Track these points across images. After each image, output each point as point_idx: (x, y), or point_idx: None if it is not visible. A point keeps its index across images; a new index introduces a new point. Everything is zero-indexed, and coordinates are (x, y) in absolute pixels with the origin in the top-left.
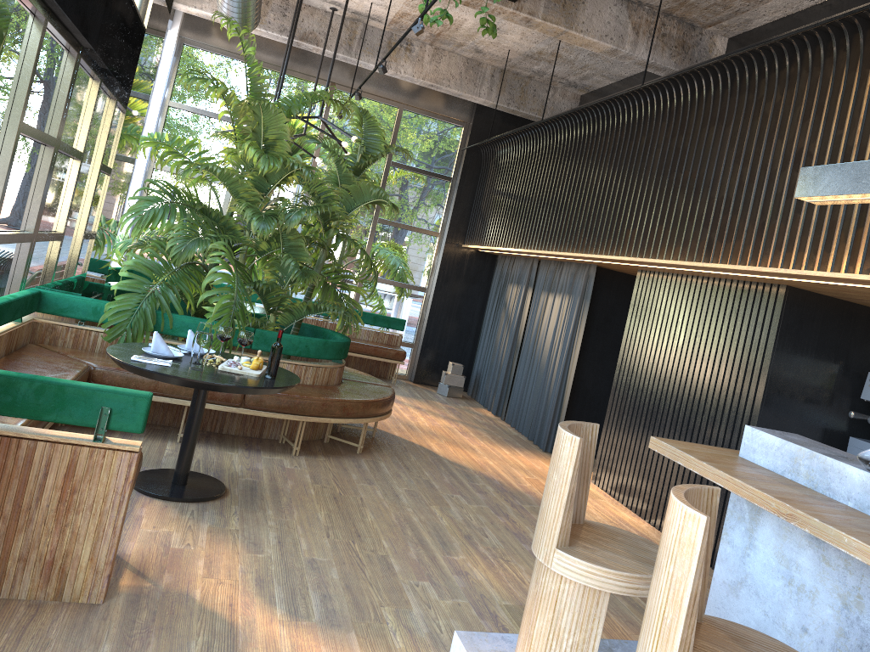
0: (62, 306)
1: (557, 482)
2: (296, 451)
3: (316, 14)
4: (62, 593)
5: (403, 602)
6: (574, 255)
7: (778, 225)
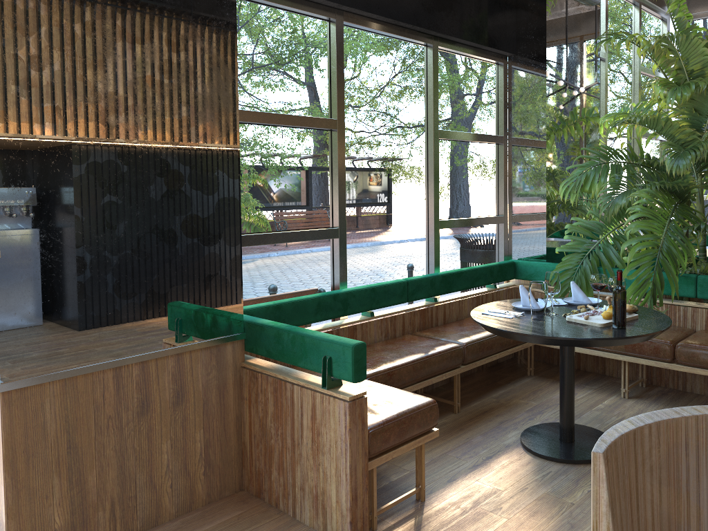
0: (529, 272)
1: None
2: None
3: None
4: (326, 529)
5: None
6: None
7: None
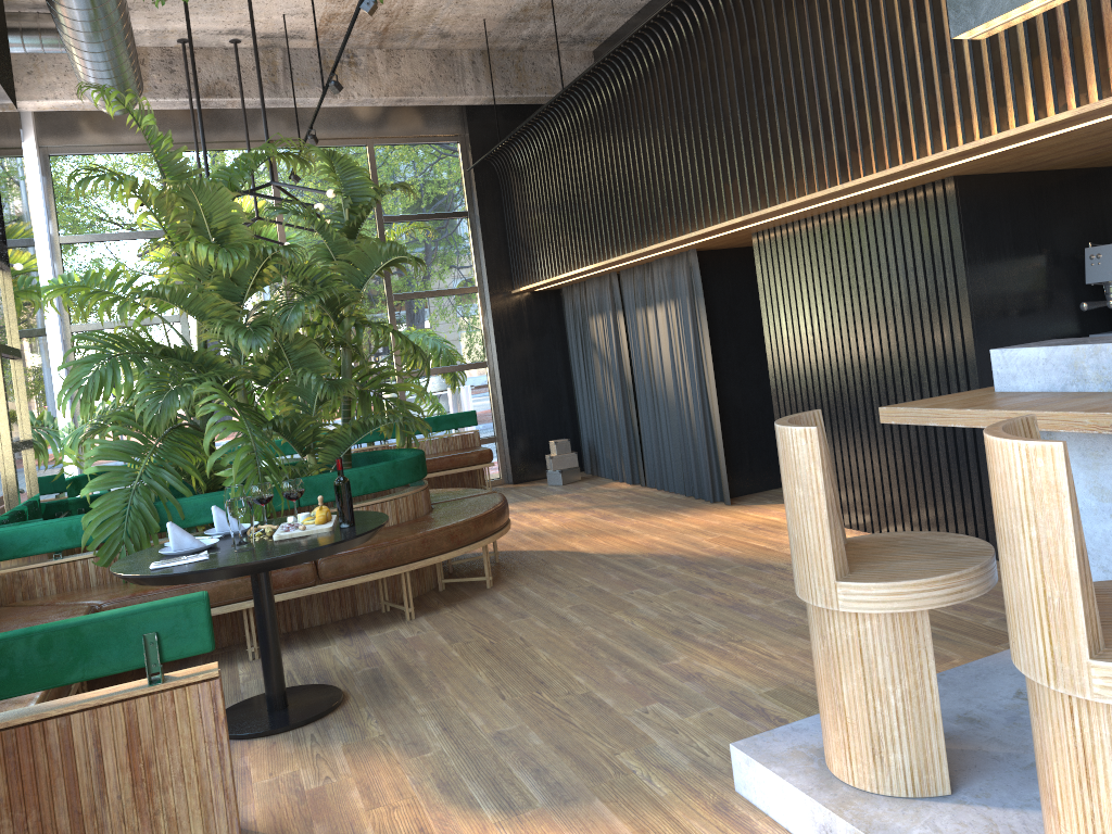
0: (22, 542)
1: (806, 497)
2: (409, 614)
3: (214, 56)
4: None
5: (639, 738)
6: (666, 243)
7: (925, 97)
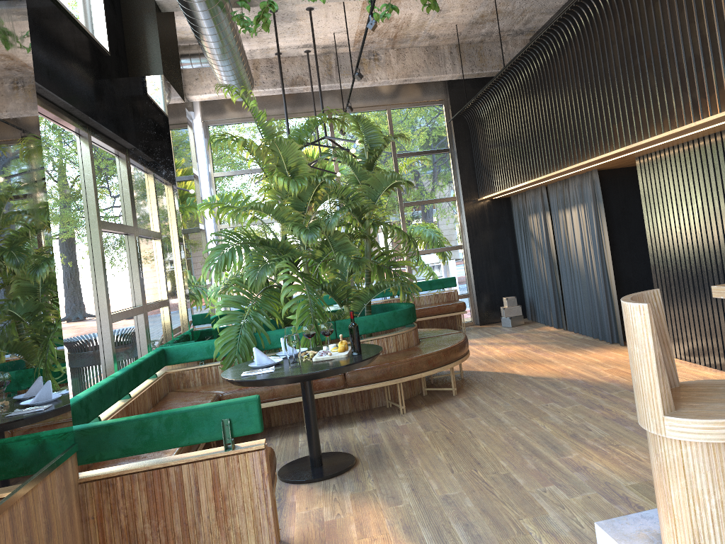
0: (183, 354)
1: (641, 353)
2: (402, 409)
3: (296, 61)
4: None
5: (537, 510)
6: (574, 166)
7: None
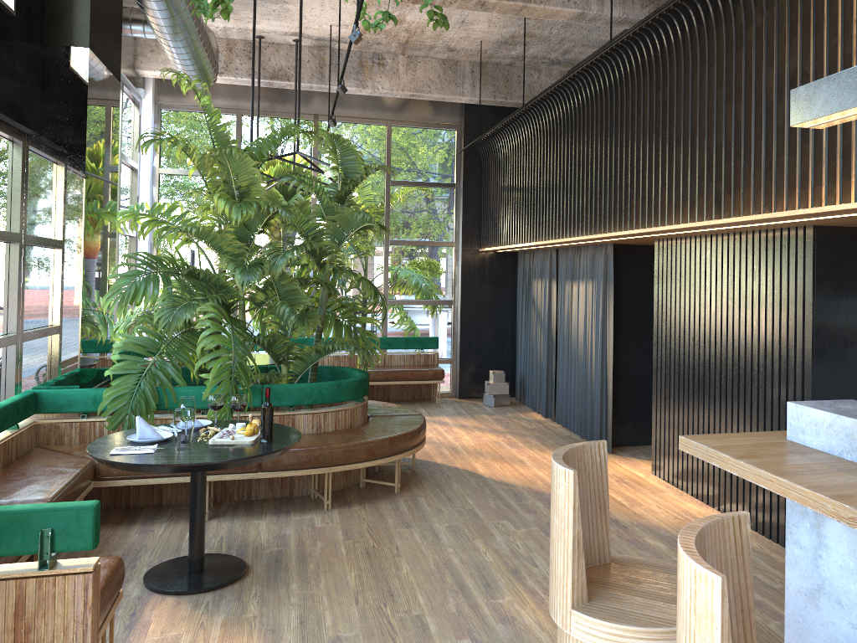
0: (60, 402)
1: (559, 527)
2: (329, 504)
3: (281, 50)
4: None
5: None
6: (584, 238)
7: (786, 161)
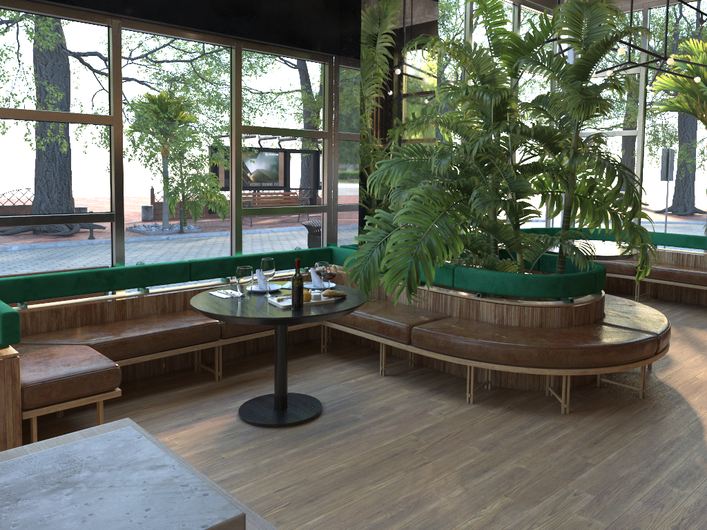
0: (342, 258)
1: None
2: (483, 399)
3: None
4: None
5: None
6: None
7: None
